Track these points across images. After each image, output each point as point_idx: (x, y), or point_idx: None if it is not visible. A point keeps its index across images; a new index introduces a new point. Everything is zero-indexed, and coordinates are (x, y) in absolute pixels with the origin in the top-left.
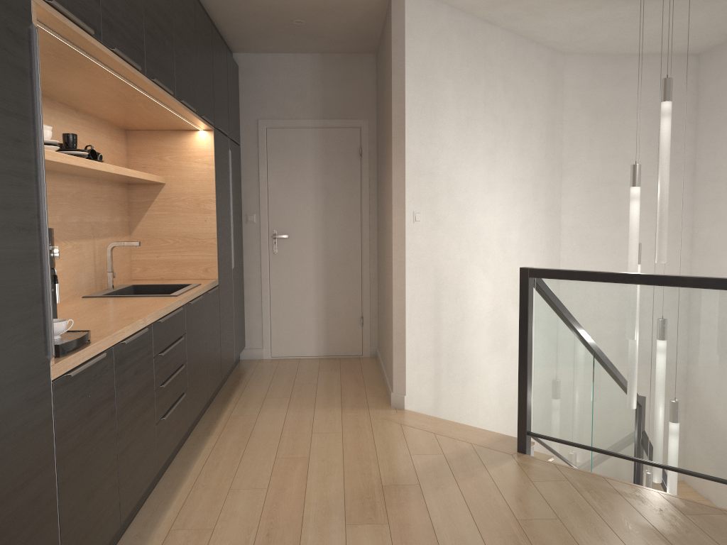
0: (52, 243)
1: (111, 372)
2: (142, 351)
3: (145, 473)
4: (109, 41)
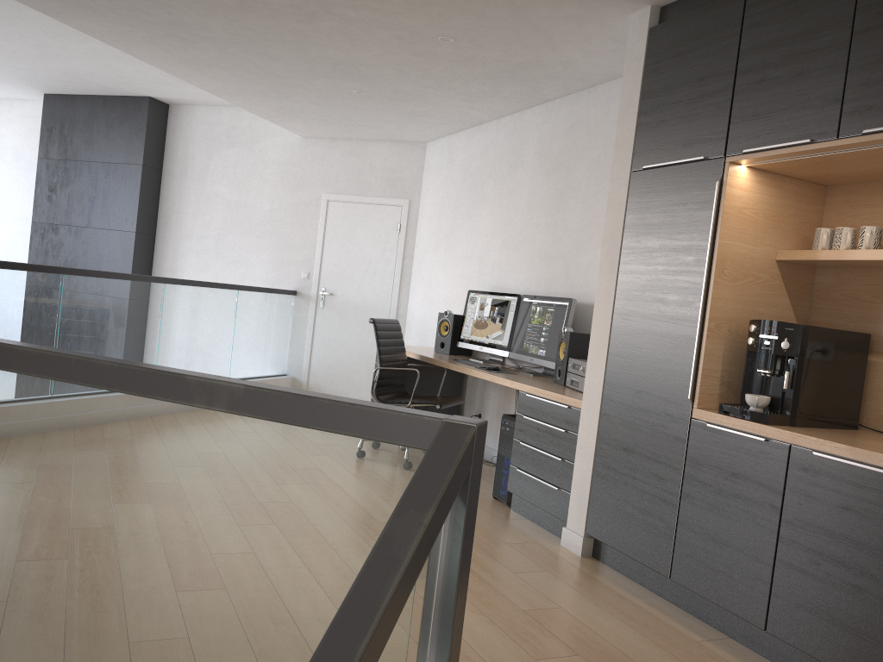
0: (783, 335)
1: (781, 467)
2: (875, 495)
3: (847, 654)
4: (859, 127)
